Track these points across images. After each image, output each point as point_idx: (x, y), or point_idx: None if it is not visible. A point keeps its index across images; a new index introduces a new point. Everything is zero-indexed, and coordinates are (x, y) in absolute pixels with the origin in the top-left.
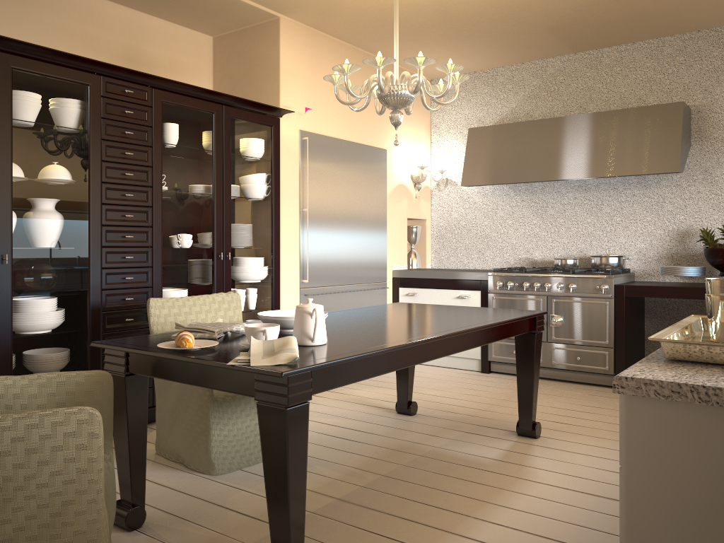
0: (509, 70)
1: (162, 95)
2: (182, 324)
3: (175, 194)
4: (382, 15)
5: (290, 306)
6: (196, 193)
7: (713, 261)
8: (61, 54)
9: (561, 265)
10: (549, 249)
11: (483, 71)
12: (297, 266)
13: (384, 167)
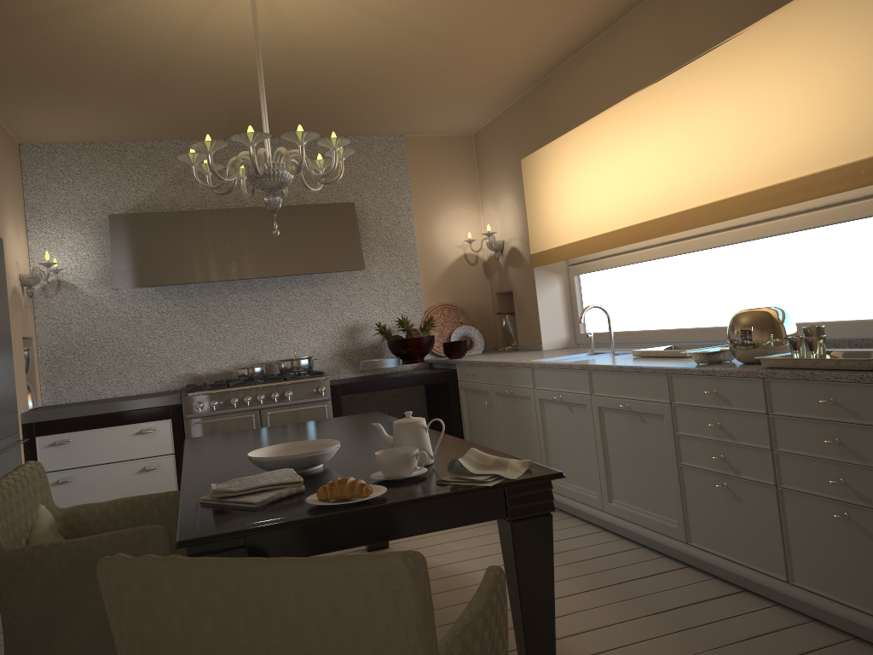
0: (143, 146)
1: None
2: (19, 524)
3: None
4: (71, 56)
5: None
6: None
7: (403, 351)
8: None
9: (251, 375)
10: (215, 360)
11: (105, 143)
12: None
13: (3, 263)
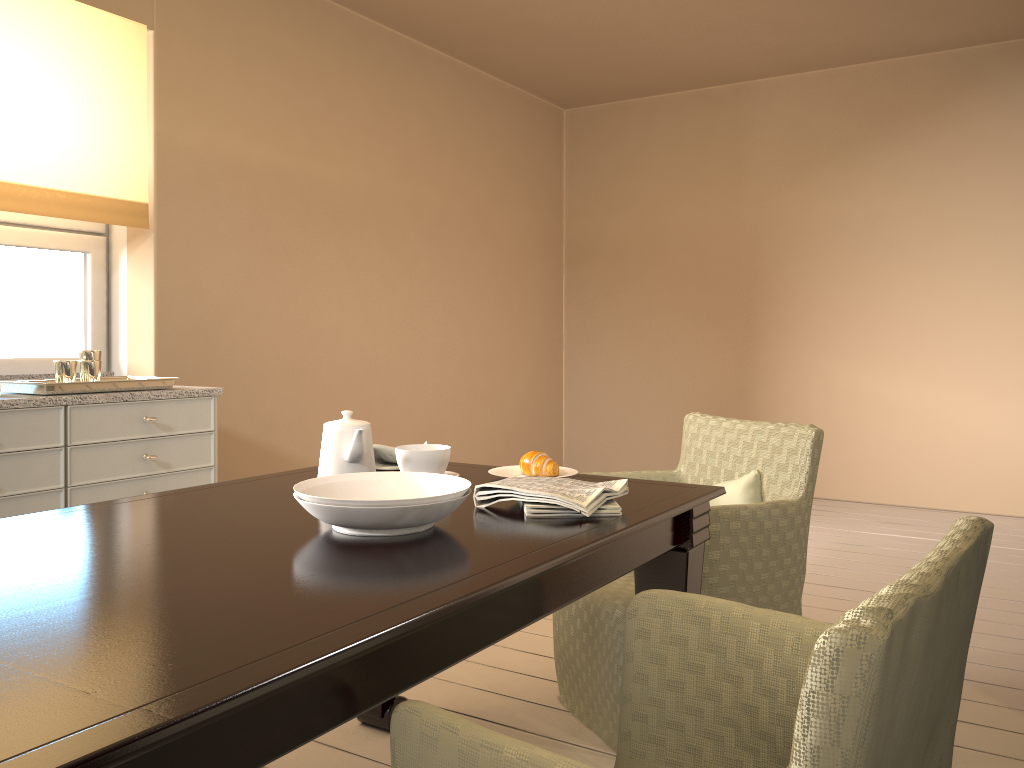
0: None
1: None
2: None
3: None
4: None
5: None
6: None
7: None
8: None
9: None
10: None
11: None
12: None
13: None
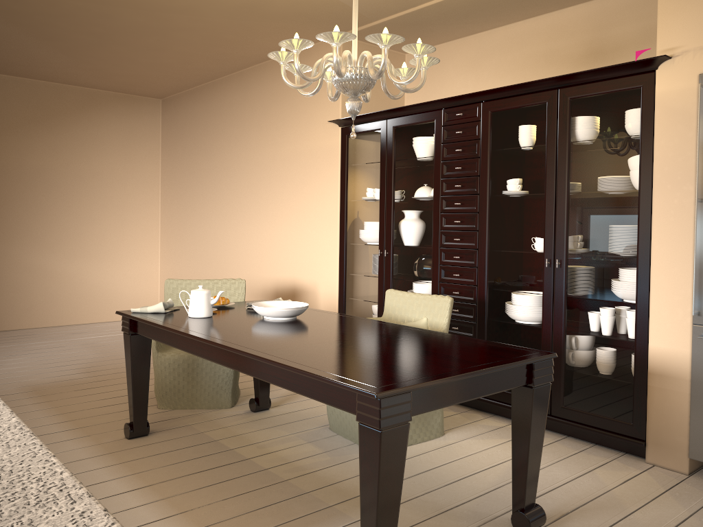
0: None
1: (490, 105)
2: (400, 314)
3: (501, 198)
4: None
5: (668, 346)
6: (524, 194)
7: None
8: (409, 107)
9: None
10: None
11: None
12: (687, 288)
13: None
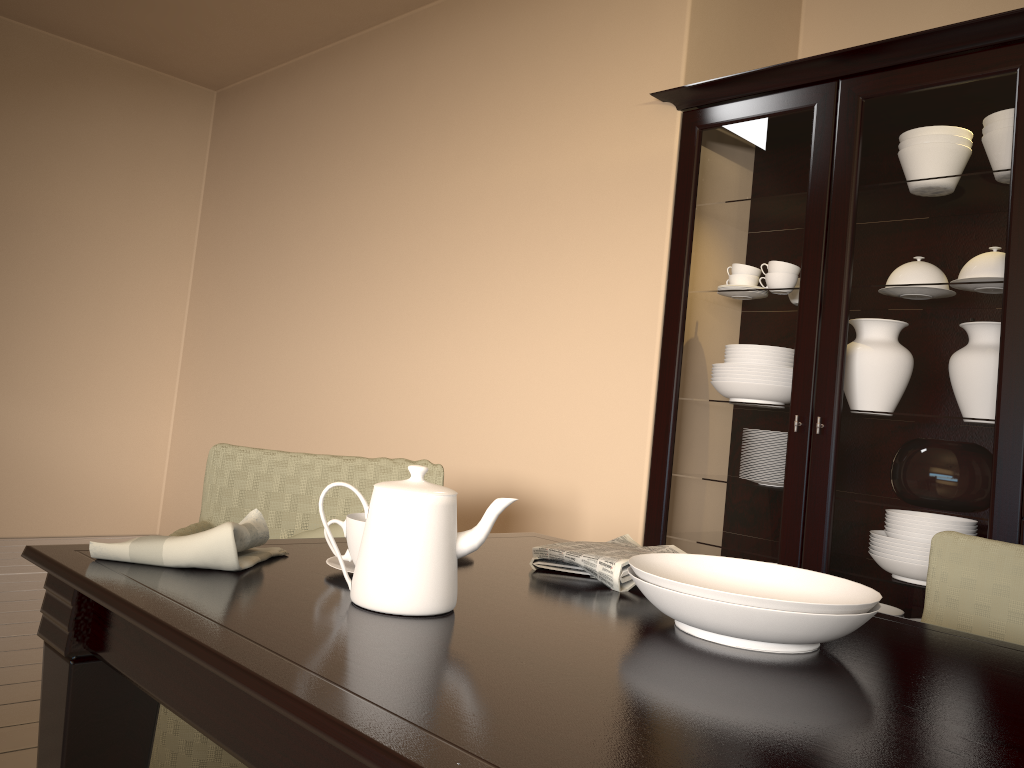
0: None
1: None
2: (1015, 622)
3: None
4: None
5: None
6: None
7: None
8: (934, 35)
9: None
10: None
11: None
12: None
13: None
